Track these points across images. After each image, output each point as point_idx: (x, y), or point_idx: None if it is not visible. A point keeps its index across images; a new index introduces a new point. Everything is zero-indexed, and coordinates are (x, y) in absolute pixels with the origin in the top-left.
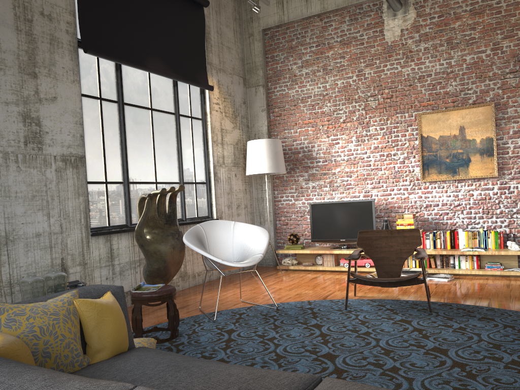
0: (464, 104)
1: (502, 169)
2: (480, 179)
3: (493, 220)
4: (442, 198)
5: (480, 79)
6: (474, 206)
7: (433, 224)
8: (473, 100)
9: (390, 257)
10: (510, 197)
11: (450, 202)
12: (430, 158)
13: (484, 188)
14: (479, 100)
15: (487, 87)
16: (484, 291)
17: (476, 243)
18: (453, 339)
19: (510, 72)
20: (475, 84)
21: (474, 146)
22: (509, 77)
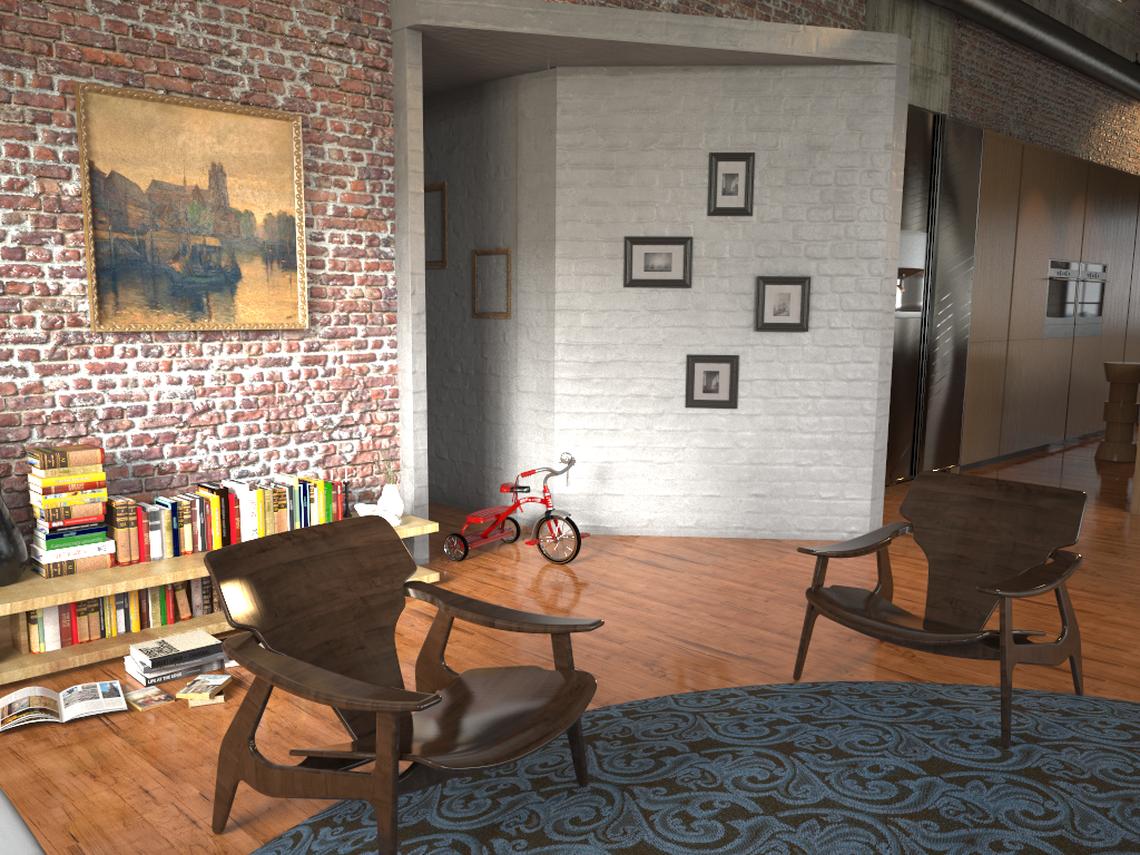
0: (221, 96)
1: (312, 308)
2: (262, 333)
3: (291, 448)
4: (156, 388)
5: (261, 33)
6: (246, 413)
7: (132, 473)
8: (245, 93)
9: (347, 638)
10: (328, 386)
11: (182, 400)
12: (124, 253)
13: (272, 360)
14: (259, 96)
15: (279, 65)
16: (464, 660)
17: (283, 520)
18: (867, 851)
19: (332, 43)
20: (248, 42)
21: (251, 234)
22: (330, 57)
